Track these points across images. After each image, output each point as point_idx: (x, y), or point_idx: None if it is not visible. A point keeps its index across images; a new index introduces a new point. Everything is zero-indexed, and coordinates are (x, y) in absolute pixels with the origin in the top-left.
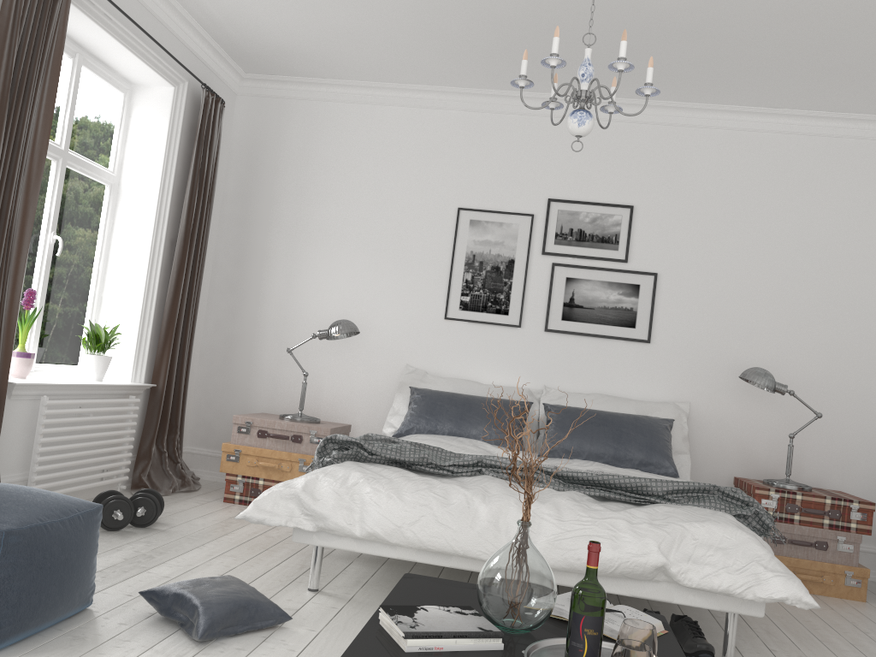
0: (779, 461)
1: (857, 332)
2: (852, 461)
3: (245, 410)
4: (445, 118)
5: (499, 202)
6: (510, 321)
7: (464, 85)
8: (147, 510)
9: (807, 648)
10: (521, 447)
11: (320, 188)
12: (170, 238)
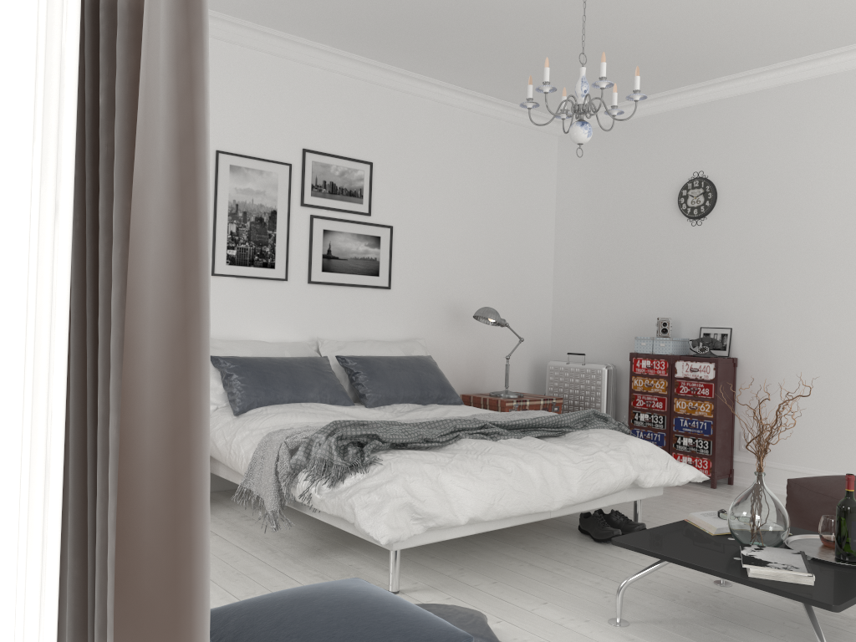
0: (473, 376)
1: (511, 272)
2: (510, 368)
3: None
4: None
5: (257, 148)
6: (277, 274)
7: (222, 11)
8: None
9: (627, 507)
10: (353, 402)
11: None
12: None
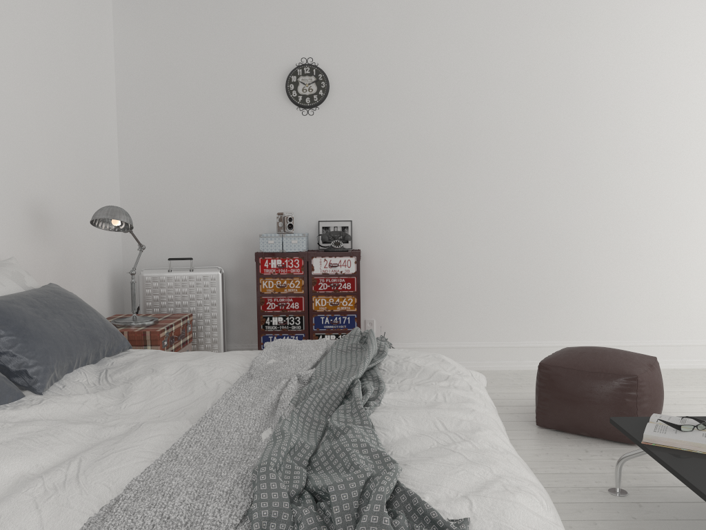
0: None
1: (85, 159)
2: (93, 284)
3: None
4: None
5: None
6: None
7: None
8: None
9: None
10: (22, 392)
11: None
12: None
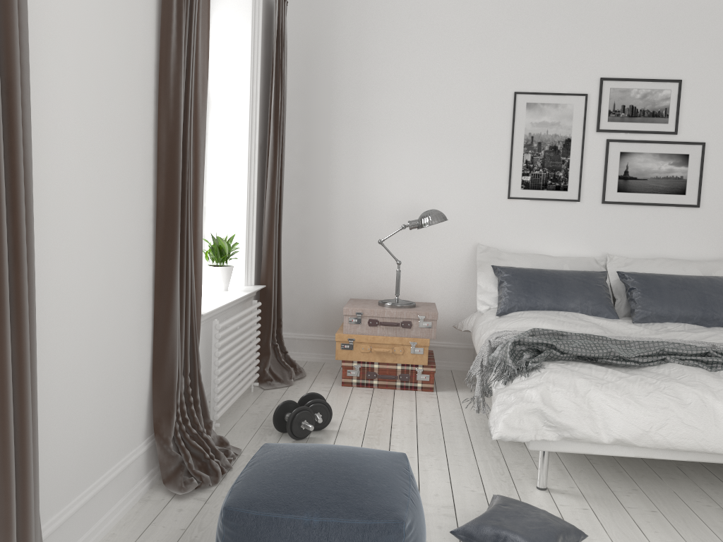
0: None
1: None
2: None
3: (325, 295)
4: (496, 4)
5: (553, 84)
6: (569, 196)
7: None
8: (322, 415)
9: None
10: (617, 316)
11: (378, 81)
12: (259, 143)
